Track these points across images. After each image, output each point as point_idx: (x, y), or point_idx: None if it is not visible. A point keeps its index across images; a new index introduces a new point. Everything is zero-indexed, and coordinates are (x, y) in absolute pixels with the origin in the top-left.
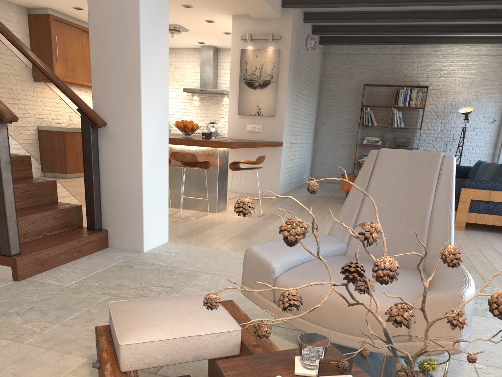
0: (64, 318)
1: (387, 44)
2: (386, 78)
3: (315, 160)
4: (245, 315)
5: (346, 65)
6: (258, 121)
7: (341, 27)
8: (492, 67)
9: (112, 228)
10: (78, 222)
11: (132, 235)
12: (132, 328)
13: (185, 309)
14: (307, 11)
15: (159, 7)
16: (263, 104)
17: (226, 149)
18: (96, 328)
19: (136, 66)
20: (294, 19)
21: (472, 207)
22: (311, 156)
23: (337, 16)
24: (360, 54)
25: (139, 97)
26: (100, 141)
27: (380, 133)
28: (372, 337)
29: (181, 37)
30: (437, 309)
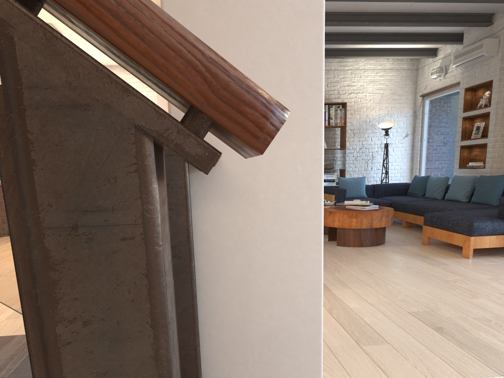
0: None
1: None
2: None
3: None
4: None
5: None
6: None
7: None
8: (397, 81)
9: None
10: None
11: None
12: None
13: None
14: None
15: None
16: None
17: None
18: None
19: None
20: None
21: None
22: None
23: None
24: None
25: (318, 80)
26: (197, 208)
27: None
28: None
29: None
30: None
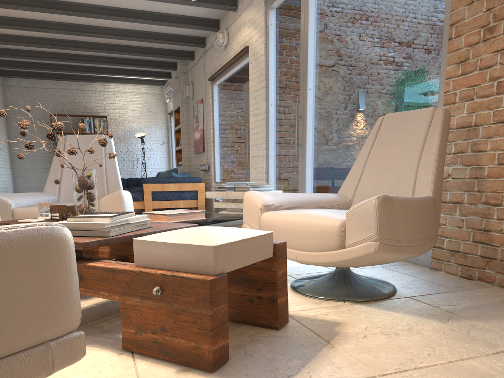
0: None
1: (63, 80)
2: (69, 109)
3: (18, 185)
4: None
5: (29, 97)
6: None
7: (16, 62)
8: (152, 102)
9: None
10: None
11: None
12: None
13: None
14: None
15: None
16: None
17: None
18: None
19: None
20: None
21: (154, 197)
22: (11, 181)
23: (9, 52)
24: (40, 88)
25: None
26: None
27: None
28: None
29: None
30: (111, 201)
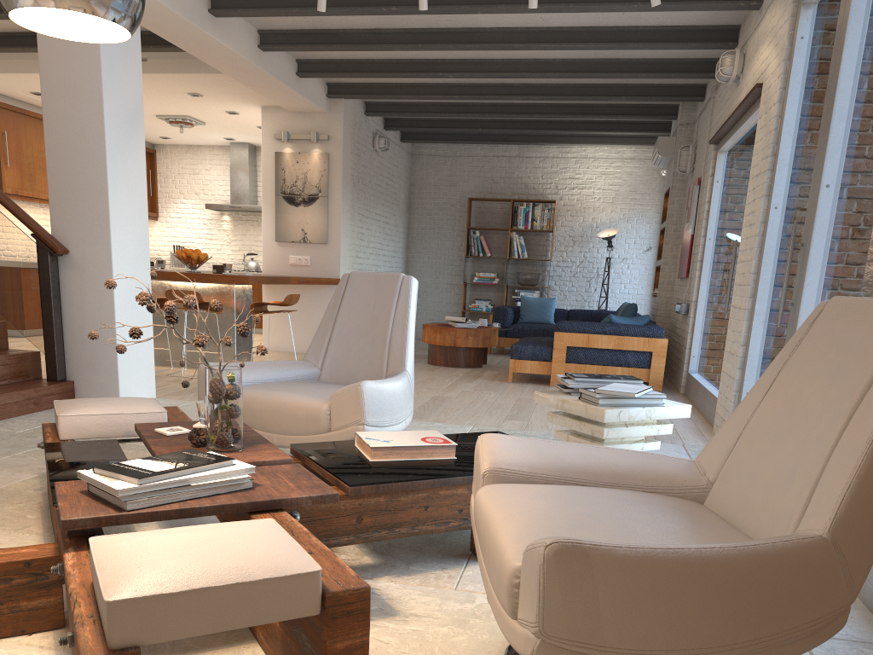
0: (15, 452)
1: (493, 143)
2: (501, 190)
3: None
4: (182, 412)
5: (445, 171)
6: (304, 251)
7: (423, 120)
8: (640, 174)
9: (80, 379)
10: (36, 372)
11: (104, 387)
12: (70, 408)
13: (121, 401)
14: (369, 101)
15: (131, 117)
16: (309, 227)
17: (247, 287)
18: (43, 424)
19: (102, 184)
20: (346, 113)
21: (570, 356)
22: None
23: (409, 108)
24: (462, 156)
25: (107, 220)
26: (62, 272)
27: (498, 267)
28: (304, 433)
29: (197, 131)
30: (345, 399)
